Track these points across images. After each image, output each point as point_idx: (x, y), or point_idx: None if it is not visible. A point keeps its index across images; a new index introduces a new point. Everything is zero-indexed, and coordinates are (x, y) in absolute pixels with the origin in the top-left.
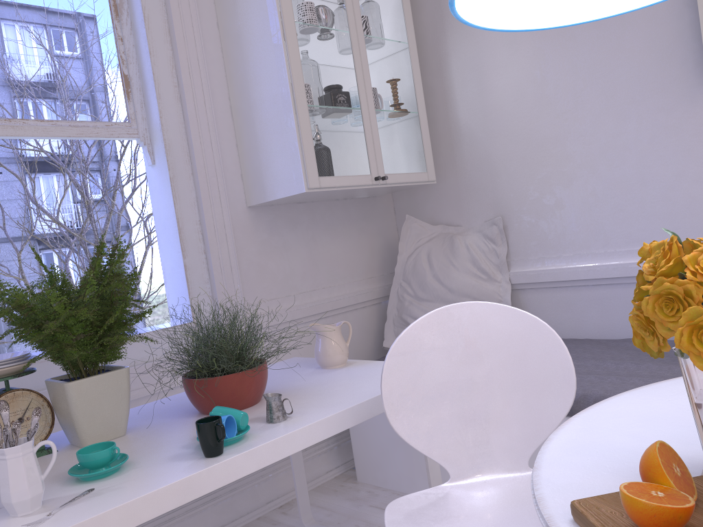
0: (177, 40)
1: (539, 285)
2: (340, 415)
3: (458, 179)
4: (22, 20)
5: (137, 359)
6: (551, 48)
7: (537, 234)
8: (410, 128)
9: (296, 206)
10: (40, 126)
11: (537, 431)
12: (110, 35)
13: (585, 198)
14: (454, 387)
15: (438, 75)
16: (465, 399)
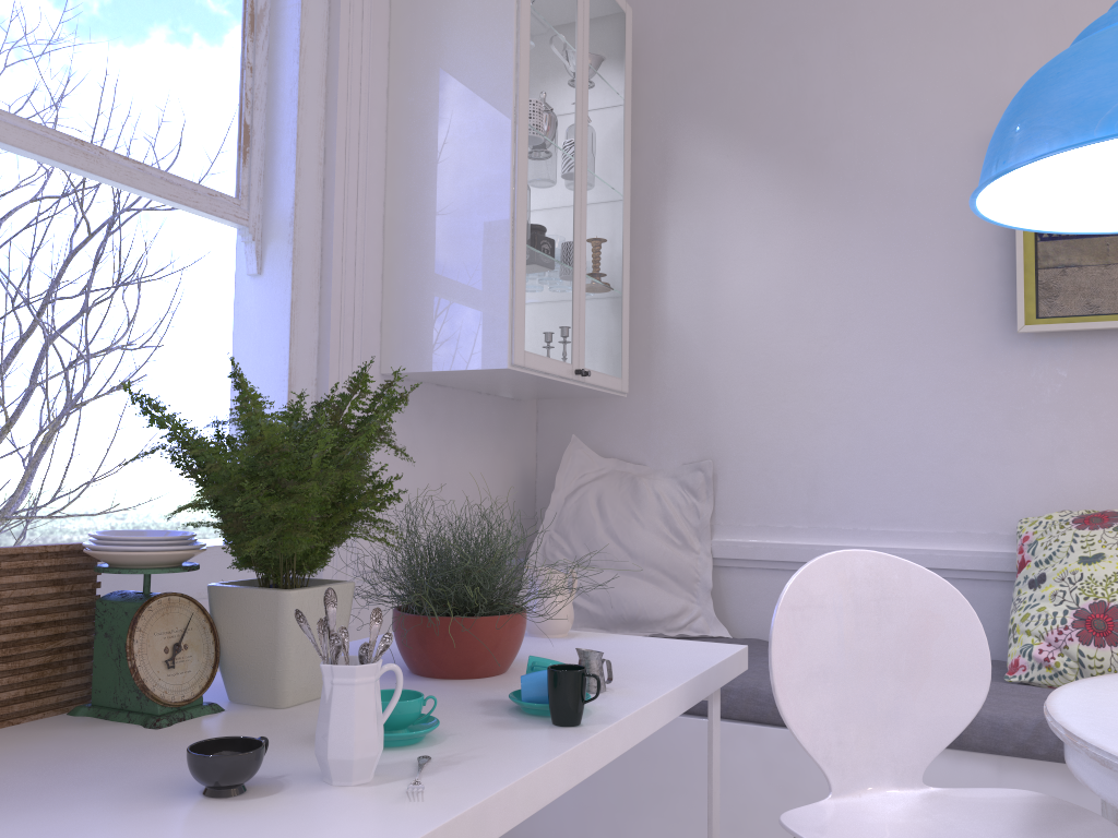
0: (339, 97)
1: (754, 564)
2: (678, 691)
3: (651, 398)
4: None
5: (202, 590)
6: (817, 251)
7: (760, 492)
8: (613, 312)
9: (435, 389)
10: (123, 166)
11: (938, 733)
12: (236, 57)
13: (836, 454)
14: (839, 664)
15: (645, 248)
16: (849, 683)
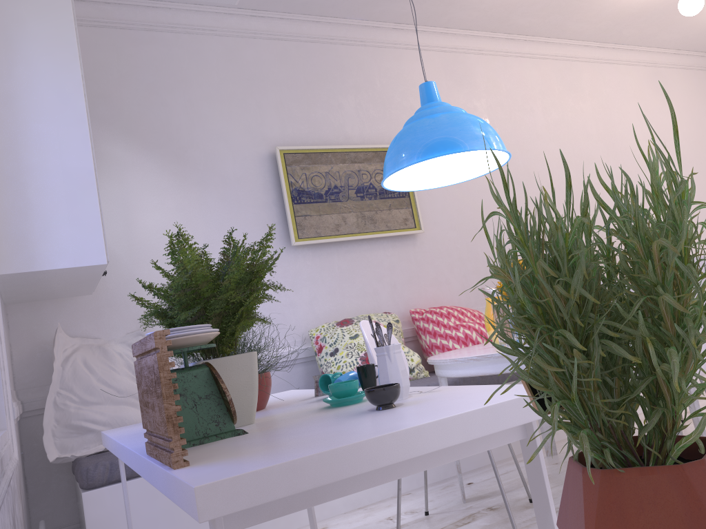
0: None
1: None
2: None
3: (98, 295)
4: None
5: None
6: (190, 206)
7: None
8: None
9: None
10: None
11: None
12: None
13: None
14: None
15: None
16: None
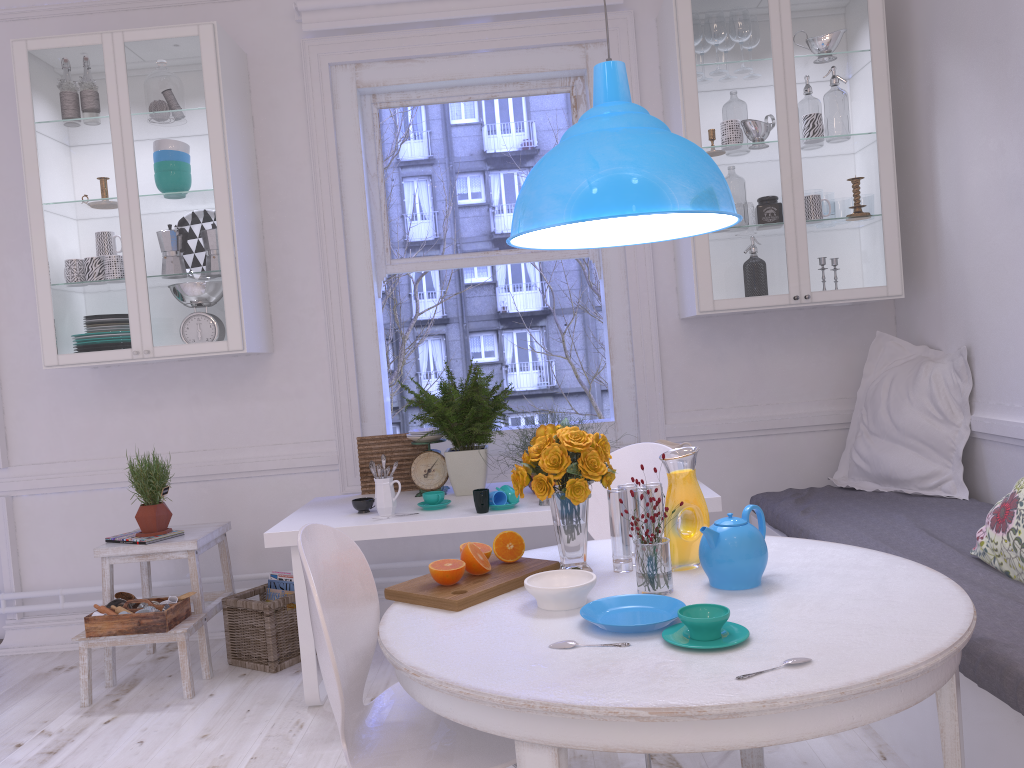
0: None
1: (994, 438)
2: None
3: (940, 292)
4: (503, 172)
5: None
6: (1010, 143)
7: (995, 374)
8: (863, 236)
9: (741, 317)
10: (508, 255)
11: None
12: None
13: None
14: None
15: (927, 162)
16: None
